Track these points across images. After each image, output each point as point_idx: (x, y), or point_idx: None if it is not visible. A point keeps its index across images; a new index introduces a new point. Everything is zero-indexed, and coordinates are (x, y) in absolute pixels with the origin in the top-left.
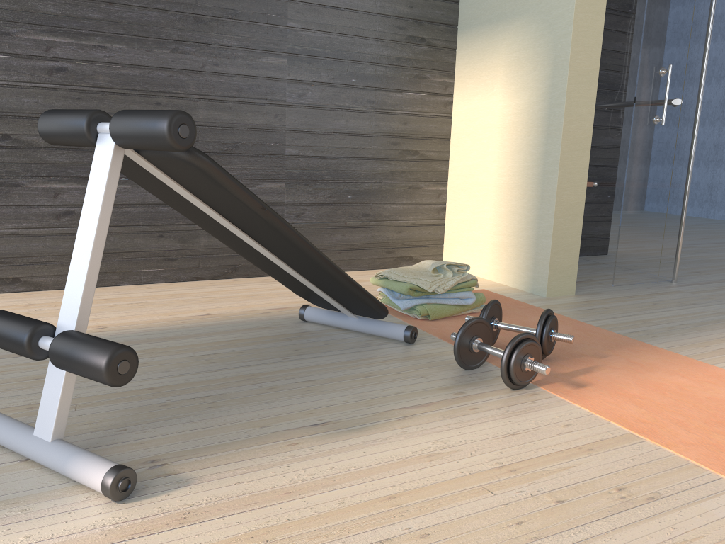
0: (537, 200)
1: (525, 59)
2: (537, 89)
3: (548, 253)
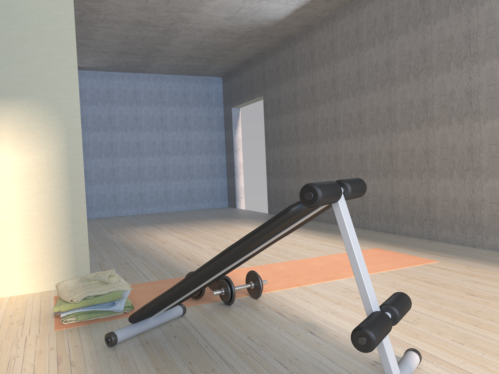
0: (69, 223)
1: (37, 128)
2: (54, 149)
3: (87, 255)
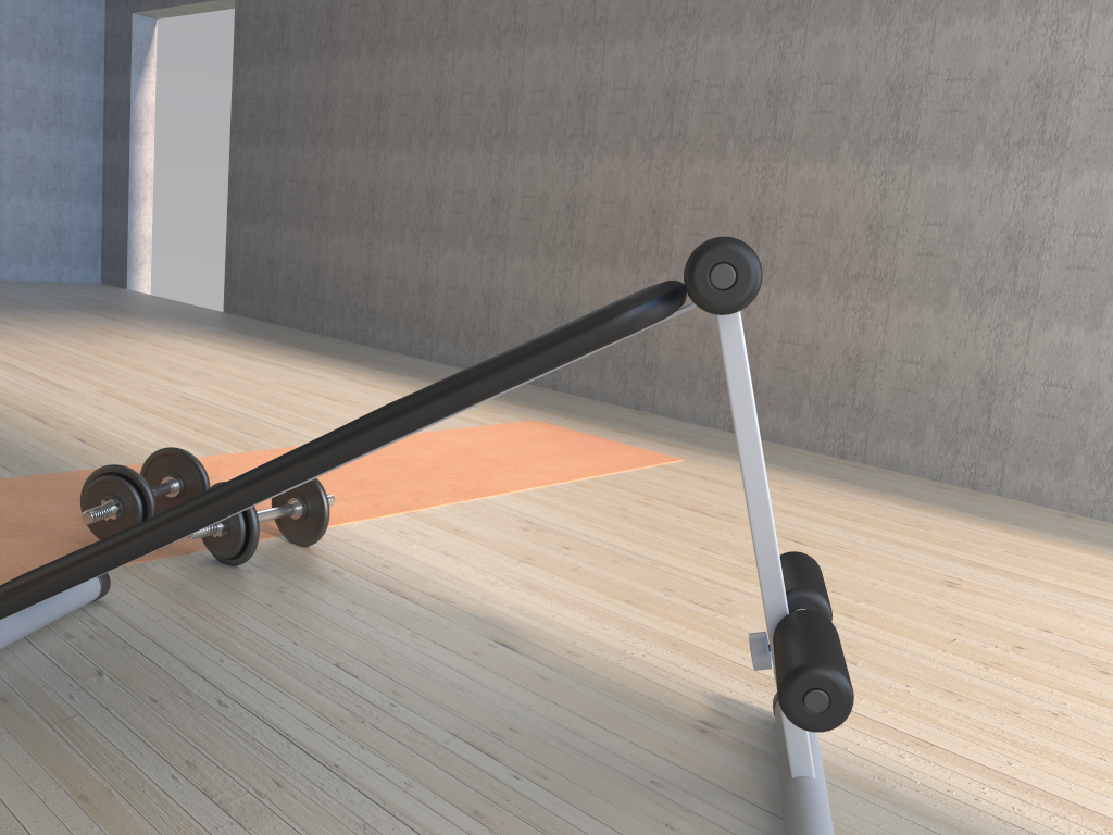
0: None
1: None
2: None
3: None
